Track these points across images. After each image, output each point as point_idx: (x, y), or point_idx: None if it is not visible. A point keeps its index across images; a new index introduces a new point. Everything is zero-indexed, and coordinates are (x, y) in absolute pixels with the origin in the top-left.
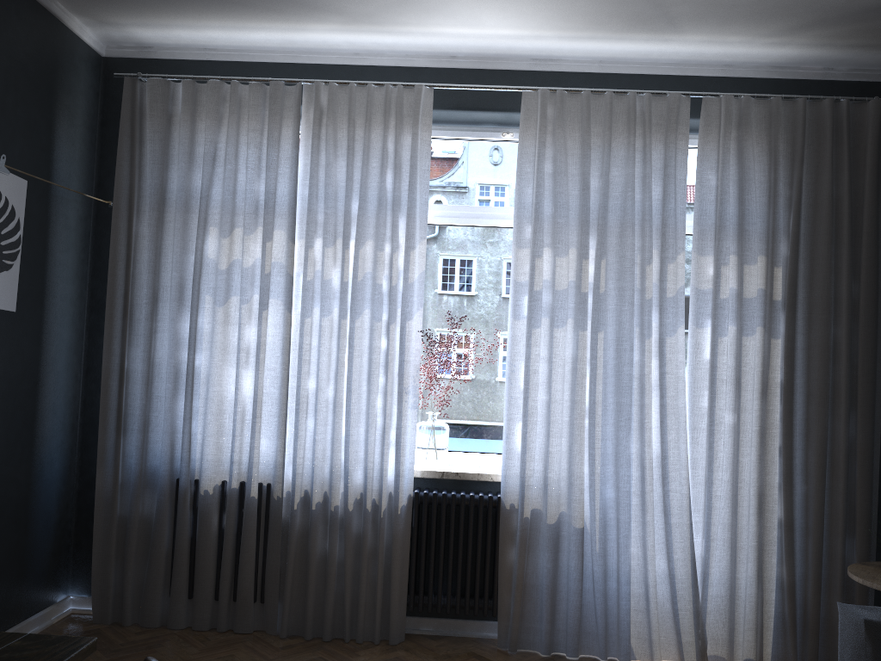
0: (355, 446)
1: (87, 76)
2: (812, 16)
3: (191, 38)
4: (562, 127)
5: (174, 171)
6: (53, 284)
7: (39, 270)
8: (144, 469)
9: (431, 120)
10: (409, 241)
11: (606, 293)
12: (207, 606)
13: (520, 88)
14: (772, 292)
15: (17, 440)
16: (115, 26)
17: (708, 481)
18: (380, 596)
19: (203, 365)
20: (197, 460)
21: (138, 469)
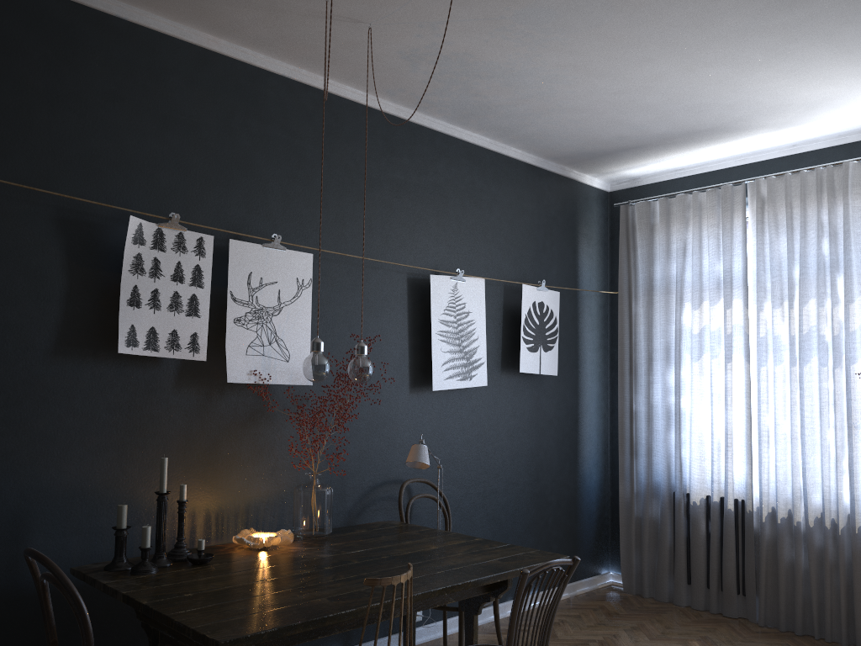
0: (812, 472)
1: (598, 209)
2: None
3: (662, 167)
4: None
5: (657, 265)
6: (583, 354)
7: (573, 346)
8: (650, 483)
9: None
10: (847, 296)
11: None
12: (701, 591)
13: None
14: None
15: (566, 458)
16: (611, 173)
17: None
18: (844, 603)
19: (687, 406)
20: (687, 478)
21: (646, 483)
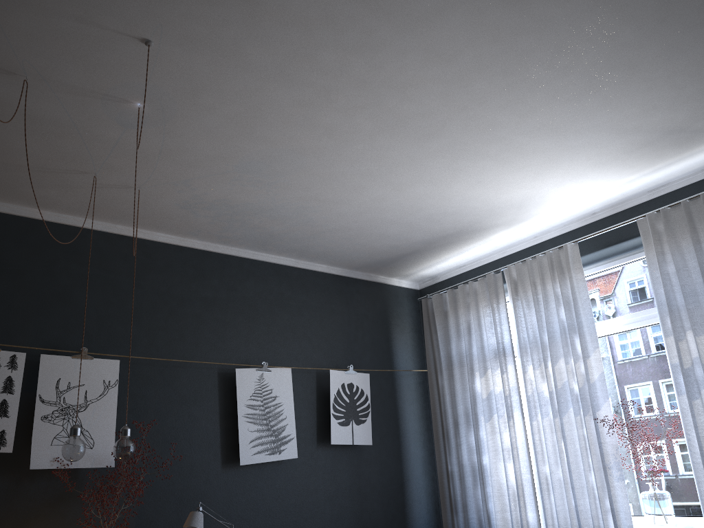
0: (584, 514)
1: (409, 304)
2: None
3: (447, 265)
4: (670, 235)
5: (453, 344)
6: (405, 424)
7: (393, 418)
8: None
9: (580, 263)
10: (584, 352)
11: None
12: None
13: (633, 219)
14: None
15: (393, 519)
16: (411, 274)
17: None
18: None
19: (487, 463)
20: None
21: None
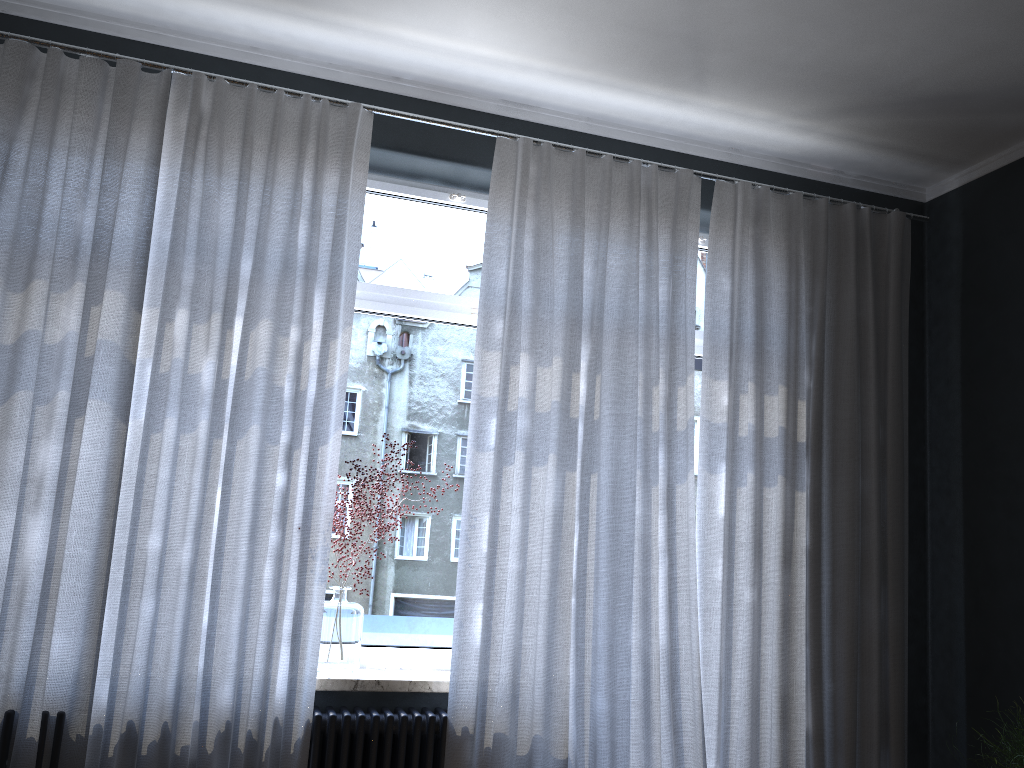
0: (224, 643)
1: None
2: (859, 98)
3: None
4: (549, 192)
5: None
6: None
7: None
8: None
9: (368, 156)
10: (330, 326)
11: (600, 420)
12: None
13: (494, 132)
14: (796, 431)
15: None
16: None
17: (725, 682)
18: None
19: None
20: None
21: None
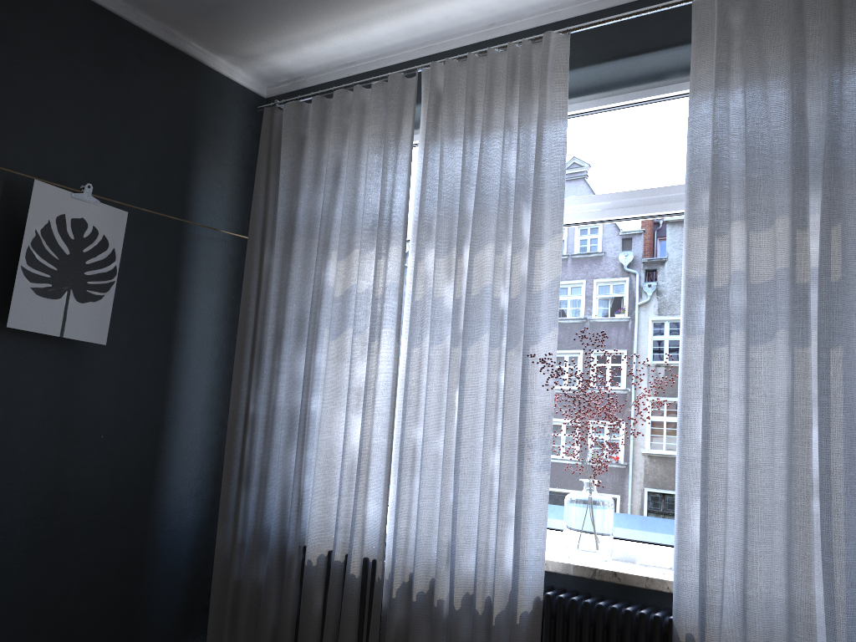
0: (466, 518)
1: (241, 116)
2: None
3: (324, 54)
4: (753, 35)
5: (303, 196)
6: (187, 323)
7: (165, 308)
8: (260, 528)
9: (567, 74)
10: (534, 237)
11: (845, 281)
12: None
13: None
14: None
15: (127, 483)
16: (255, 58)
17: None
18: None
19: (318, 409)
20: (307, 522)
21: (252, 527)
